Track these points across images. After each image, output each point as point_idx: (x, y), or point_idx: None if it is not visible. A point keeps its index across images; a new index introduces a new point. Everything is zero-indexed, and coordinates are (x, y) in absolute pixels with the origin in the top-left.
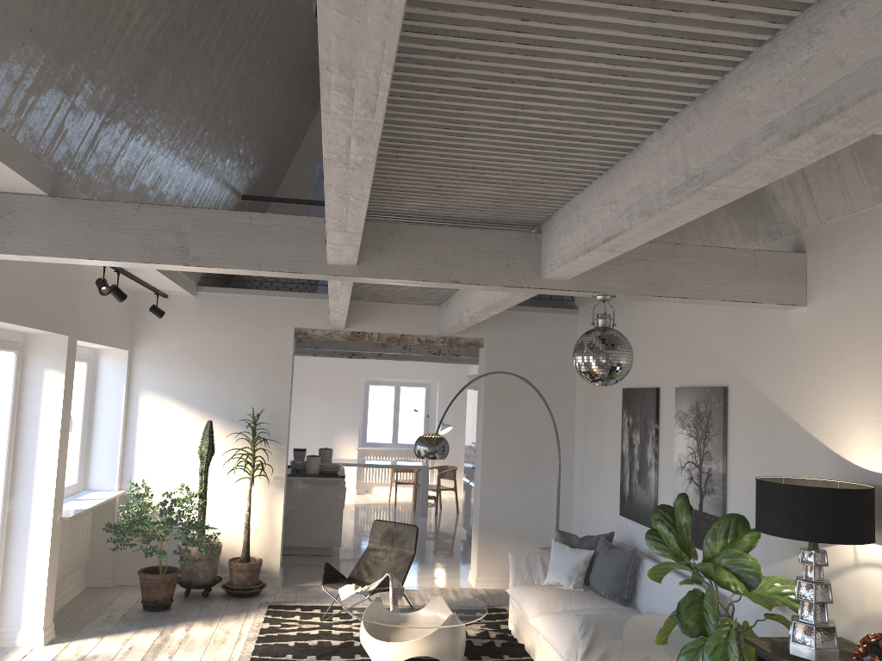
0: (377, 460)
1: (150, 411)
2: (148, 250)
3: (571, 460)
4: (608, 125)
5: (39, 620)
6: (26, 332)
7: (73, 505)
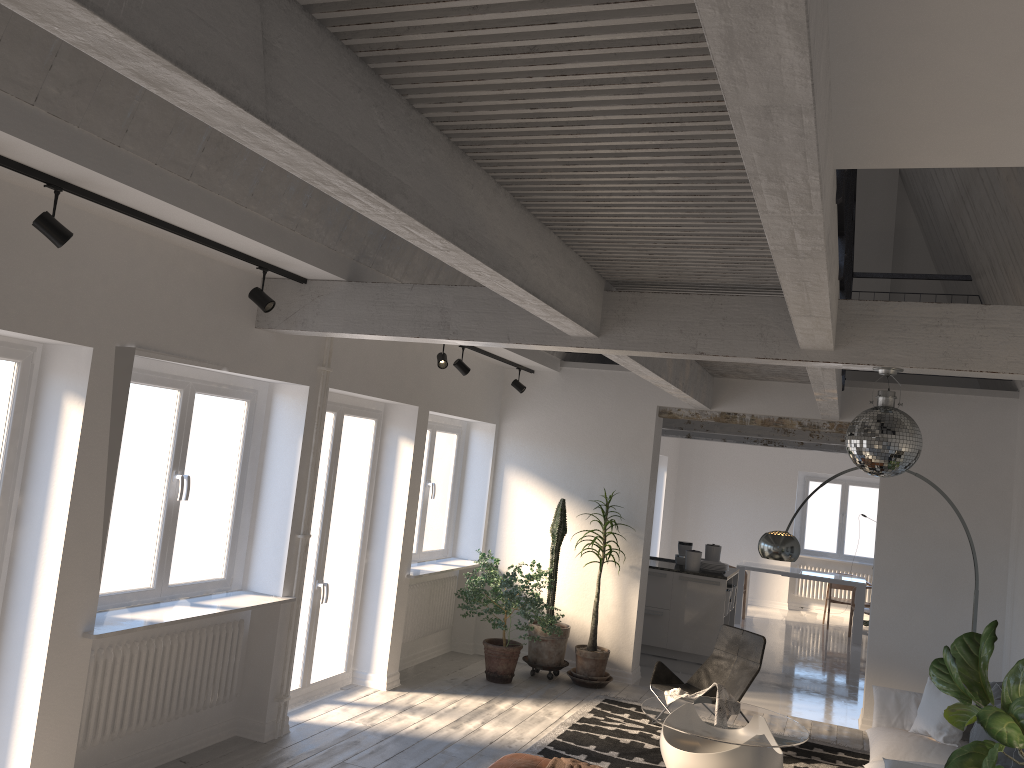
0: (805, 569)
1: (513, 486)
2: (417, 325)
3: (1002, 587)
4: (730, 183)
5: (383, 666)
6: (383, 402)
7: (428, 567)
